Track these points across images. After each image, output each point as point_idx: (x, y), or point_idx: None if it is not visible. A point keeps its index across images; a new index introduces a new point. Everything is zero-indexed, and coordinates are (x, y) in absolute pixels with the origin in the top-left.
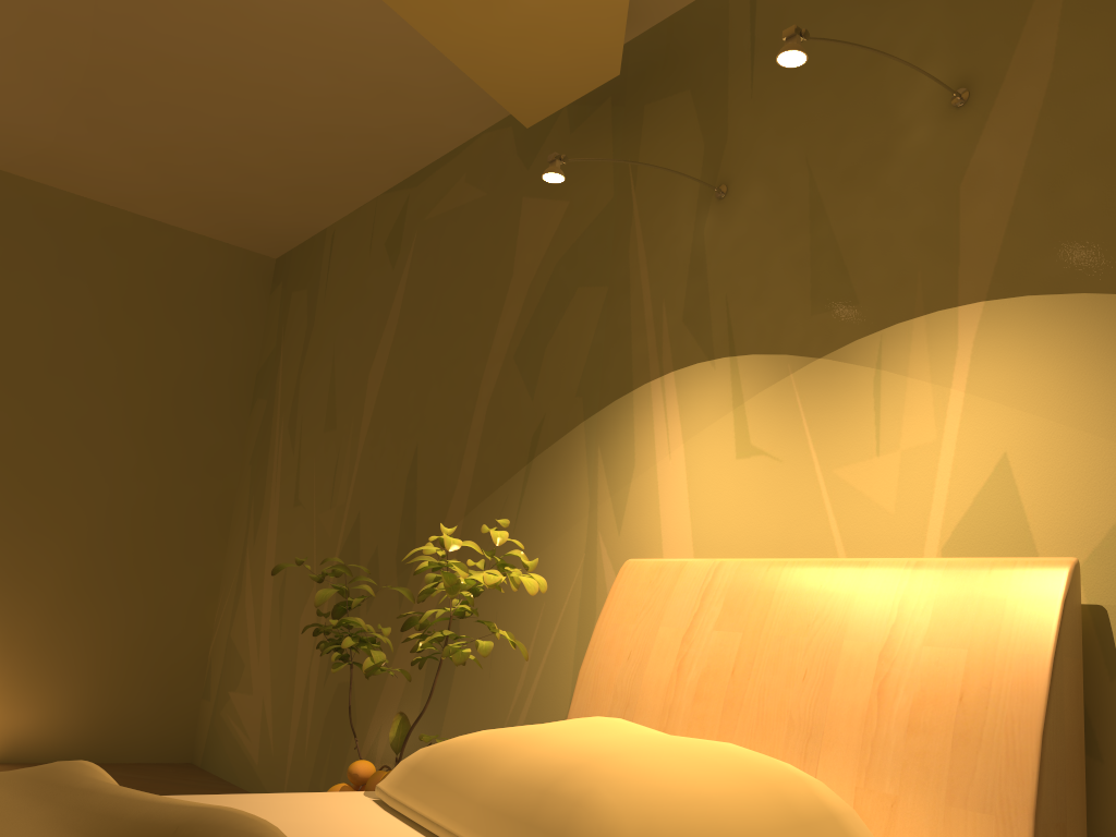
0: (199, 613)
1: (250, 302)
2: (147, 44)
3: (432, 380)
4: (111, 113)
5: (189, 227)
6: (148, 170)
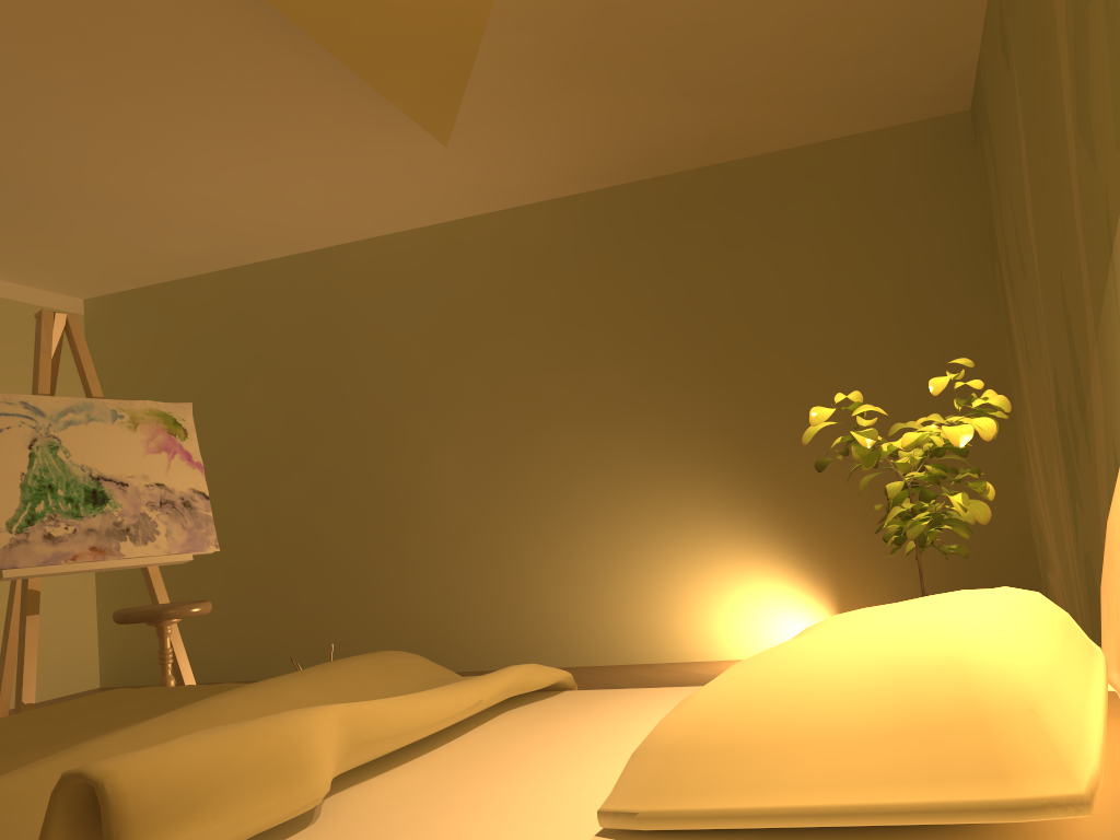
0: (1007, 496)
1: (956, 168)
2: (670, 21)
3: (1049, 189)
4: (712, 84)
5: (866, 128)
6: (784, 106)
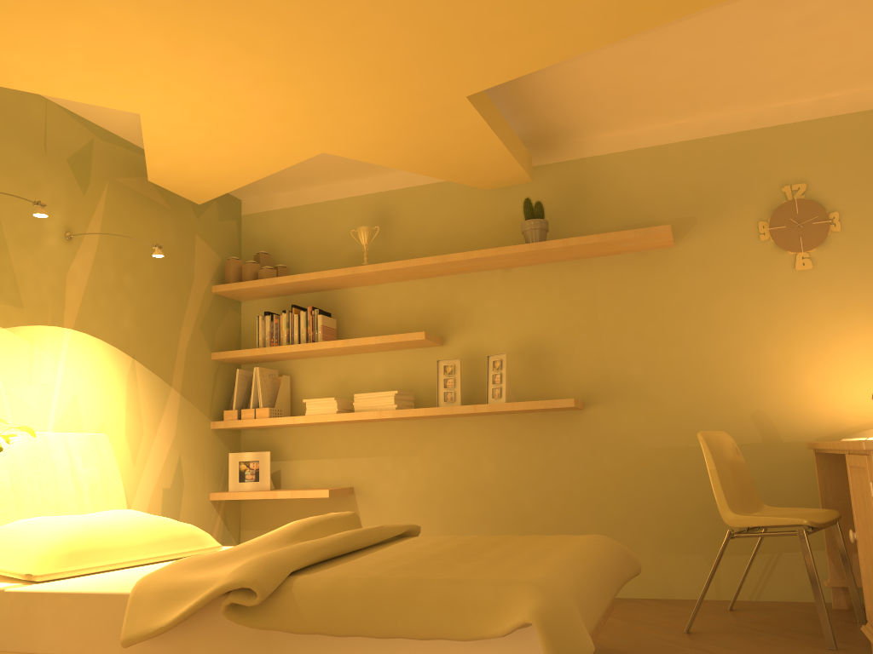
0: None
1: None
2: None
3: None
4: None
5: None
6: None
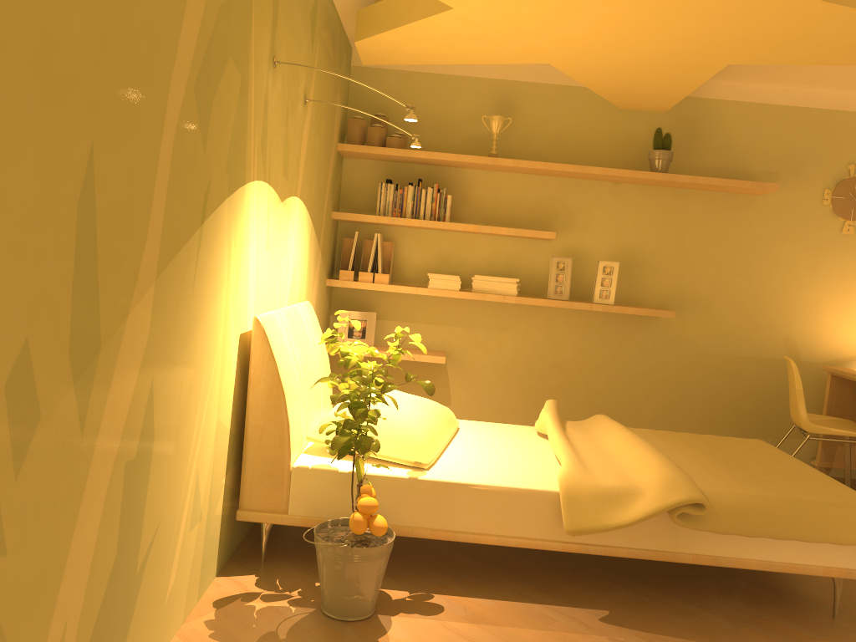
0: None
1: None
2: None
3: (111, 30)
4: None
5: None
6: None
